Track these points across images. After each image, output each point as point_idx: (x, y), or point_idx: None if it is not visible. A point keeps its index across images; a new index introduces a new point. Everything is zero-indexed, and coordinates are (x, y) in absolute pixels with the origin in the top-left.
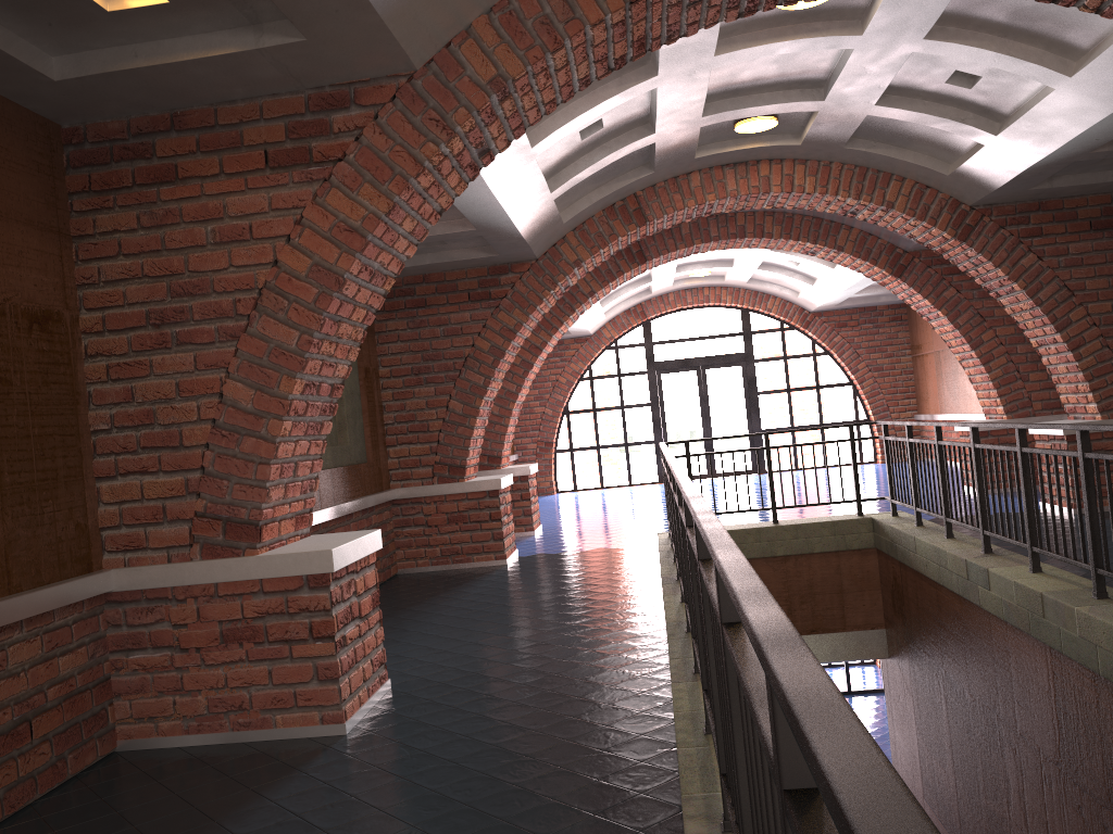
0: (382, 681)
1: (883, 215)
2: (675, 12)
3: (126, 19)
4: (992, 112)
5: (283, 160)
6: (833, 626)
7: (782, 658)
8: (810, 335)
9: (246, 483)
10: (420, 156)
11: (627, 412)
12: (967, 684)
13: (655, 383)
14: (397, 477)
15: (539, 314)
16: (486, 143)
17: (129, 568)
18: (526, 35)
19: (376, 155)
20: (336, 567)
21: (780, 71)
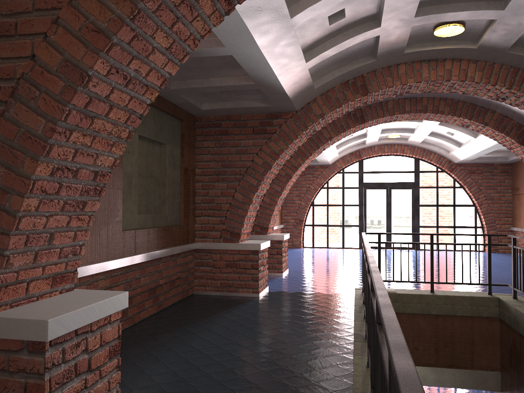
0: None
1: None
2: None
3: None
4: None
5: None
6: (464, 364)
7: None
8: (453, 176)
9: None
10: None
11: (346, 207)
12: None
13: (362, 194)
14: (199, 235)
15: (295, 145)
16: None
17: None
18: None
19: None
20: (52, 336)
21: None
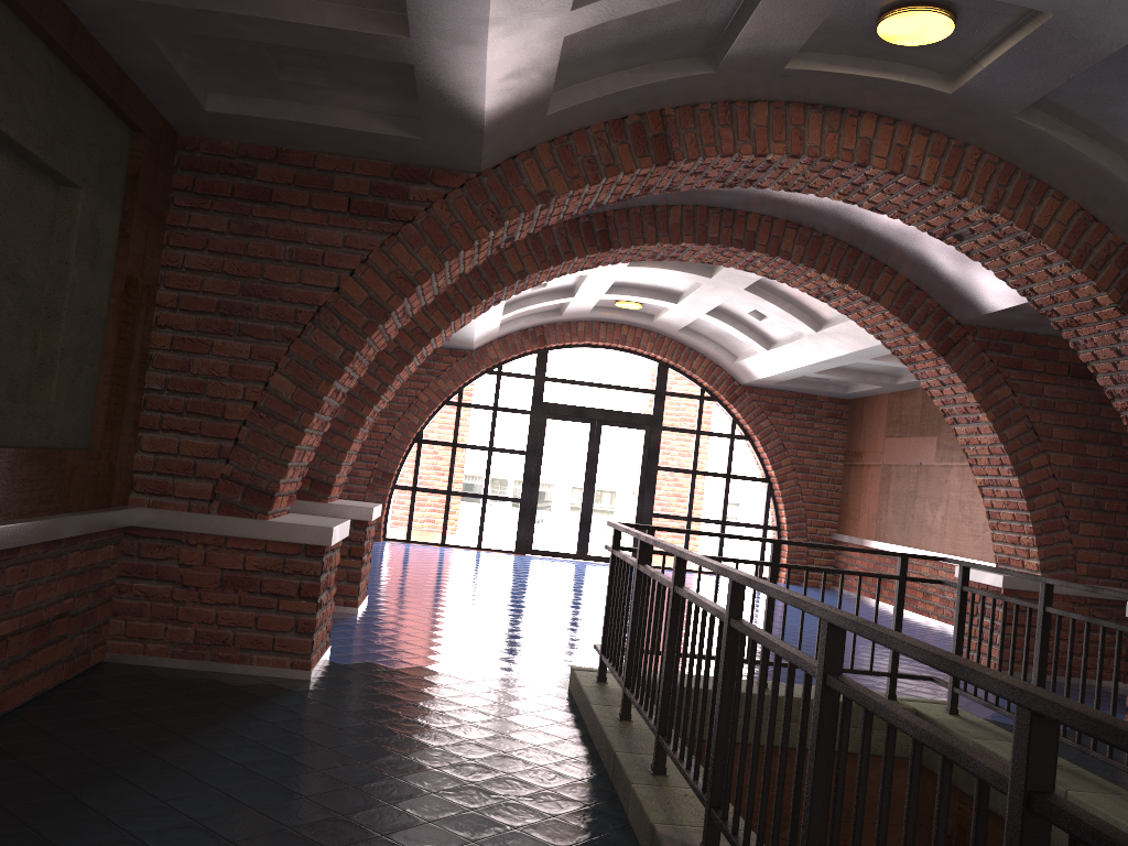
0: None
1: (1010, 248)
2: None
3: None
4: None
5: None
6: None
7: None
8: (733, 411)
9: None
10: None
11: (474, 455)
12: None
13: (538, 429)
14: (145, 487)
15: (458, 269)
16: None
17: None
18: None
19: None
20: None
21: None
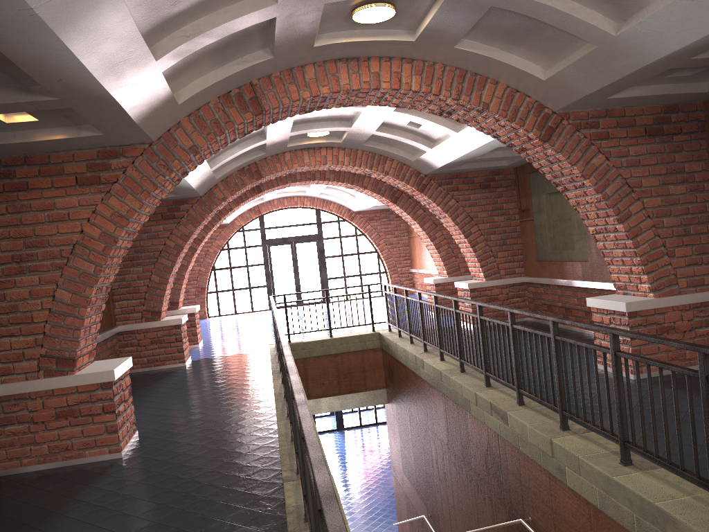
0: (134, 431)
1: (383, 177)
2: (276, 115)
3: (14, 124)
4: (429, 138)
5: (85, 181)
6: (360, 388)
7: (300, 407)
8: (354, 224)
9: (68, 339)
10: (155, 182)
11: (249, 263)
12: (417, 413)
13: (267, 252)
14: (120, 319)
15: (202, 225)
16: (185, 170)
17: (5, 384)
18: (207, 127)
19: (134, 181)
20: (116, 378)
21: (329, 115)
